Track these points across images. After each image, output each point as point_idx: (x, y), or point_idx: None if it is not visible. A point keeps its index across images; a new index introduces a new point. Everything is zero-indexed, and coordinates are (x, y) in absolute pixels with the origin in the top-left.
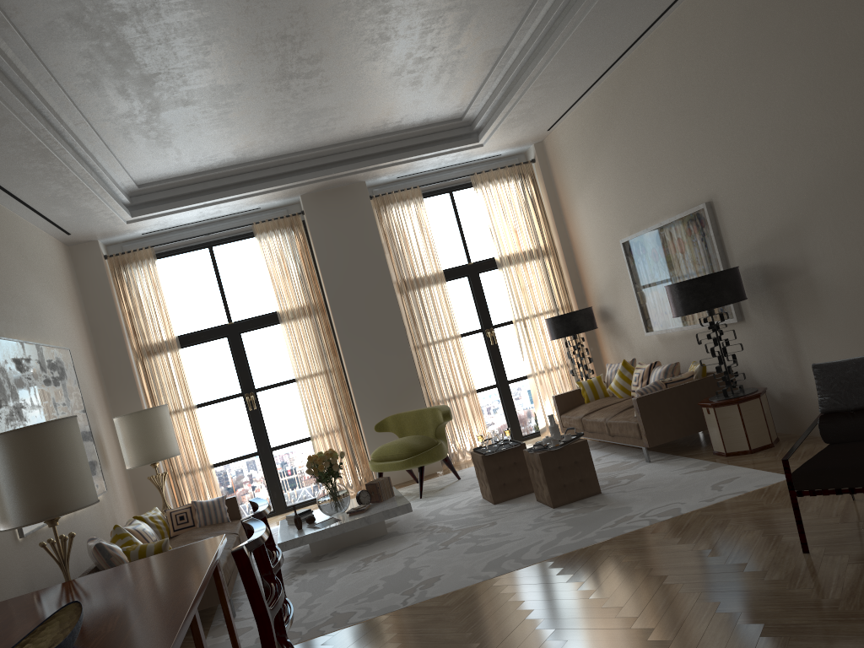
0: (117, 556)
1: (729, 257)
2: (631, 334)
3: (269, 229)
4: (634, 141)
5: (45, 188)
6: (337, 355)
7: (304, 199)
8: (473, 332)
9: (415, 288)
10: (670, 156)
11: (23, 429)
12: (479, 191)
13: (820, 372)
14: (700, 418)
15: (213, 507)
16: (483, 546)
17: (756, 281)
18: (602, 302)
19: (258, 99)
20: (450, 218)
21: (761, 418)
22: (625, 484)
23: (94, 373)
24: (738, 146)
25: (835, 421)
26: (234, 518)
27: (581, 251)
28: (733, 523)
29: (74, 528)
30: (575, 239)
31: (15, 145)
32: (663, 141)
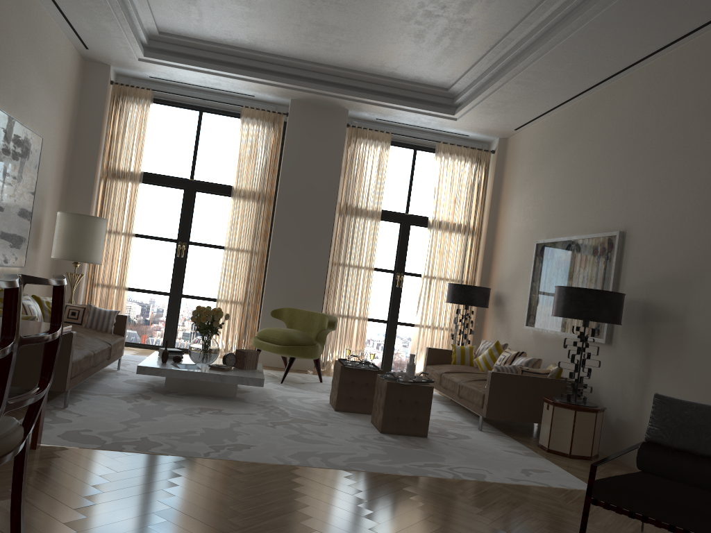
0: None
1: (620, 285)
2: (513, 323)
3: (254, 116)
4: (582, 160)
5: None
6: (266, 241)
7: (292, 103)
8: (386, 271)
9: (353, 214)
10: (606, 182)
11: None
12: (439, 157)
13: (659, 403)
14: (539, 412)
15: (103, 316)
16: (303, 437)
17: (635, 314)
18: (500, 288)
19: None
20: (406, 170)
21: (590, 432)
22: (451, 439)
23: (60, 170)
24: (668, 191)
25: (655, 452)
26: (118, 333)
27: (501, 241)
28: (525, 507)
29: None
30: (501, 228)
31: None
32: (606, 167)
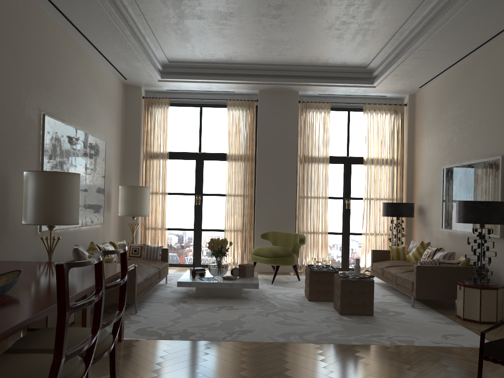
0: (84, 258)
1: None
2: (433, 227)
3: (235, 105)
4: (469, 106)
5: (113, 48)
6: (252, 188)
7: (260, 93)
8: (337, 198)
9: (310, 162)
10: (488, 120)
11: (47, 172)
12: (366, 114)
13: None
14: (455, 291)
15: (153, 250)
16: (286, 322)
17: None
18: (421, 202)
19: (242, 25)
20: (343, 126)
21: (494, 304)
22: (390, 315)
23: (118, 158)
24: None
25: None
26: (164, 260)
27: (418, 168)
28: (442, 362)
29: (76, 237)
30: (417, 159)
31: (97, 18)
32: (487, 109)
